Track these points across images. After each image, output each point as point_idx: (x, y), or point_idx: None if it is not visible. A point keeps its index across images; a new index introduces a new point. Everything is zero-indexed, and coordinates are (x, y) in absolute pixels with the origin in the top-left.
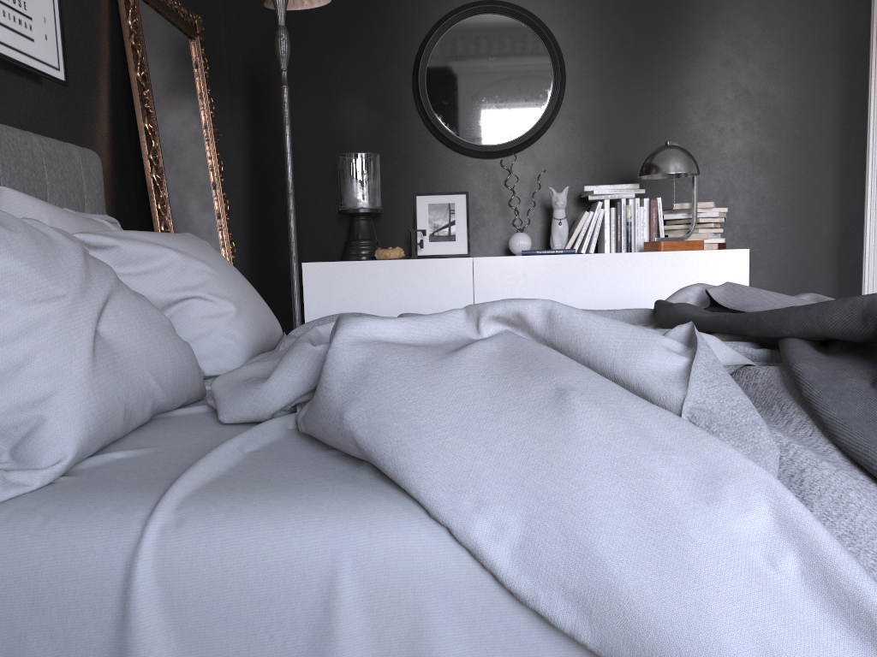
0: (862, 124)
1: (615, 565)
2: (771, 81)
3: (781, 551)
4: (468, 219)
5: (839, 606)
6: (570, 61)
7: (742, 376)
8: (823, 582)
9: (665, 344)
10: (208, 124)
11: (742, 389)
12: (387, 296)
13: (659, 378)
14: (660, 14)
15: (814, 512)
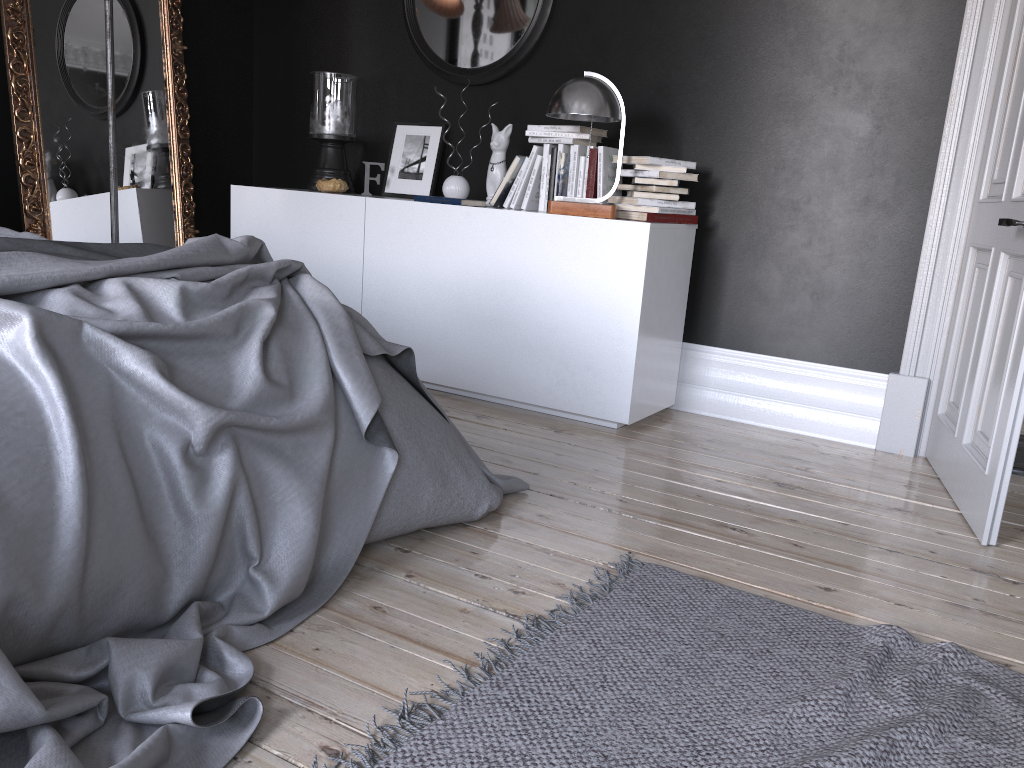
0: (949, 57)
1: None
2: None
3: None
4: (437, 156)
5: None
6: None
7: None
8: None
9: None
10: (165, 36)
11: None
12: (293, 229)
13: None
14: None
15: None
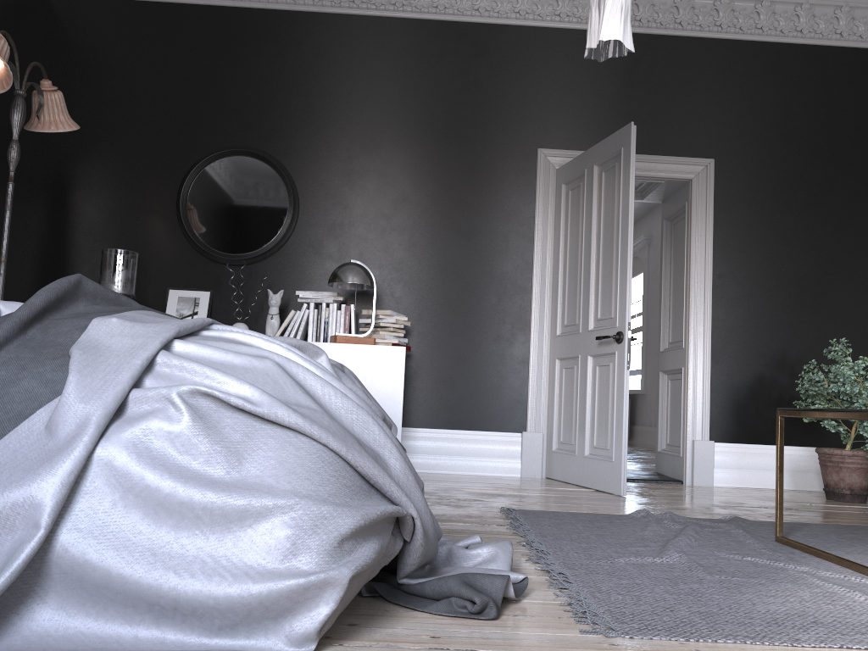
0: (529, 265)
1: None
2: (459, 226)
3: None
4: (208, 311)
5: None
6: (305, 196)
7: None
8: None
9: None
10: None
11: None
12: None
13: None
14: (377, 169)
15: None
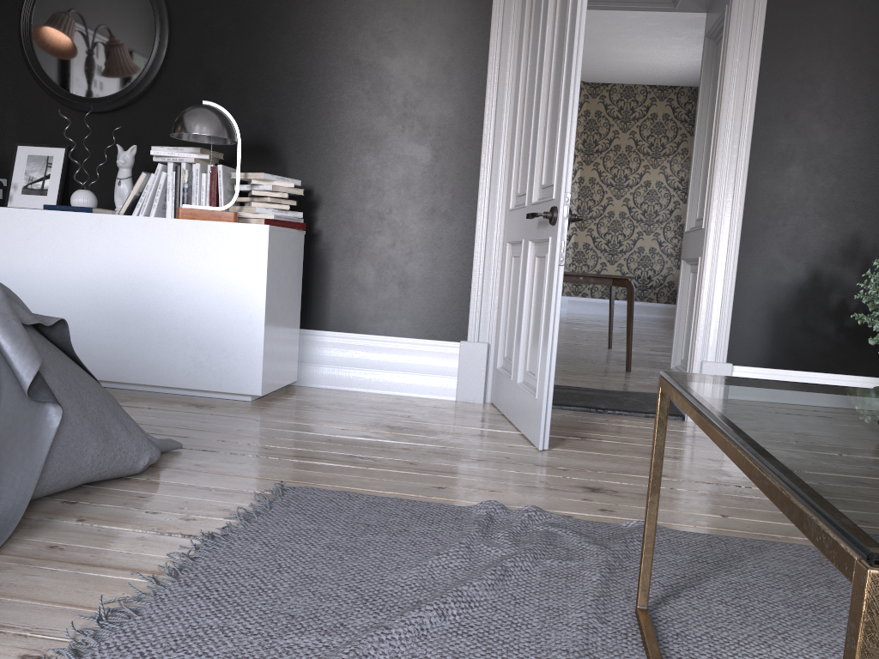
0: (480, 107)
1: None
2: (384, 52)
3: None
4: (62, 174)
5: None
6: (178, 15)
7: None
8: None
9: None
10: None
11: None
12: None
13: None
14: None
15: None
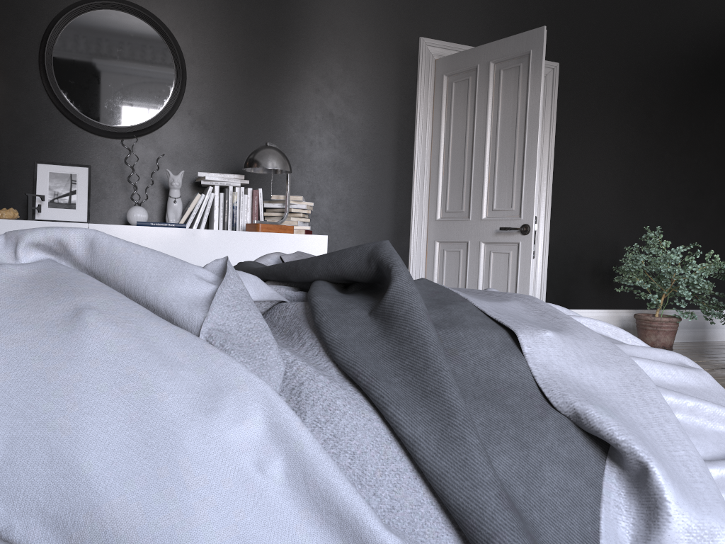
0: (411, 152)
1: (101, 483)
2: (349, 110)
3: (270, 456)
4: (89, 190)
5: (315, 502)
6: (191, 65)
7: (276, 311)
8: (303, 481)
9: (198, 273)
10: None
11: (275, 322)
12: None
13: (185, 302)
14: (267, 41)
15: (307, 420)
